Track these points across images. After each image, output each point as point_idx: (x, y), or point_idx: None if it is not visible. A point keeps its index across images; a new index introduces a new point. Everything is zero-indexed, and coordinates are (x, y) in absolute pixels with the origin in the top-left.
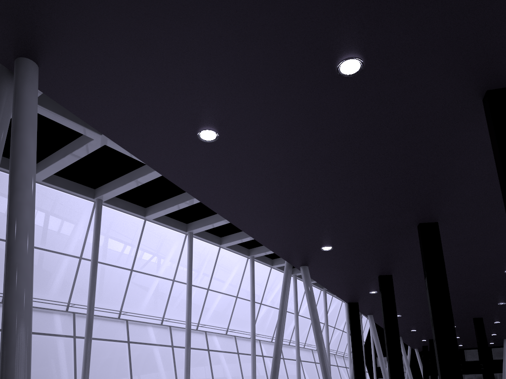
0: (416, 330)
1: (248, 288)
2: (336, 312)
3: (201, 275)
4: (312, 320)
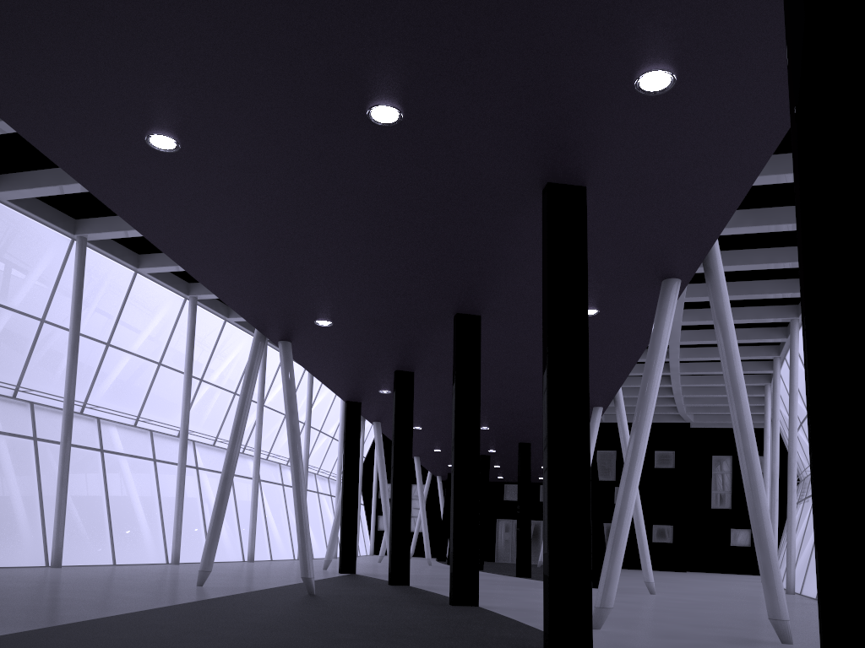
0: (442, 450)
1: (180, 349)
2: (325, 405)
3: (93, 313)
4: (289, 428)
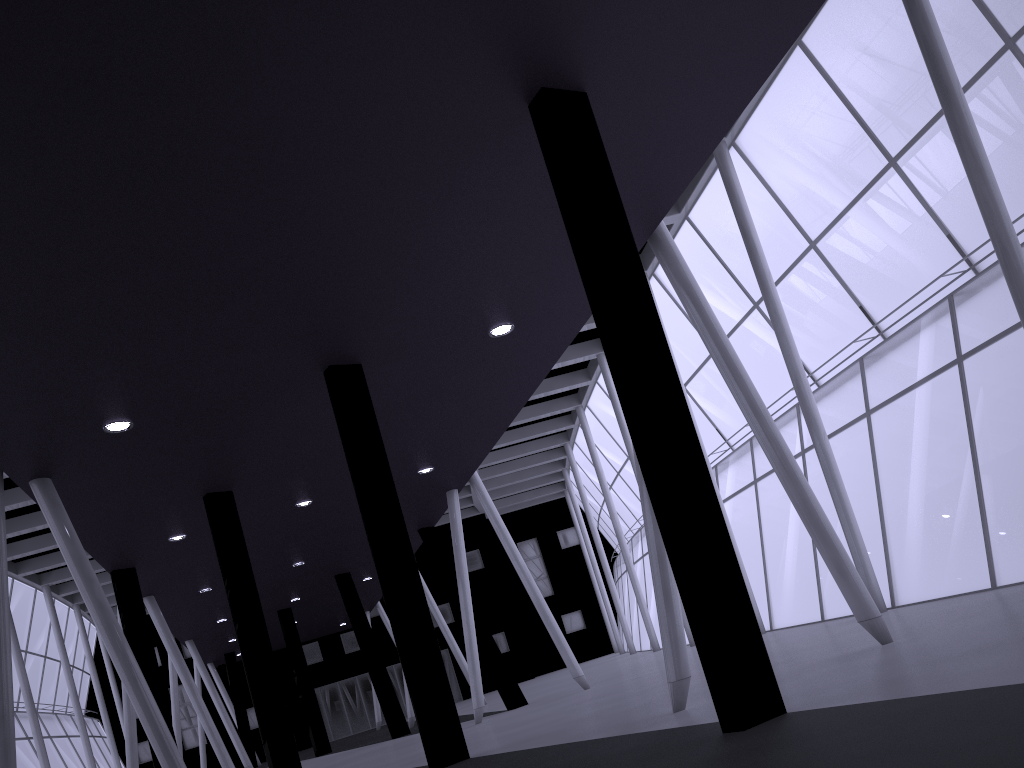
0: (228, 619)
1: None
2: None
3: None
4: (93, 605)
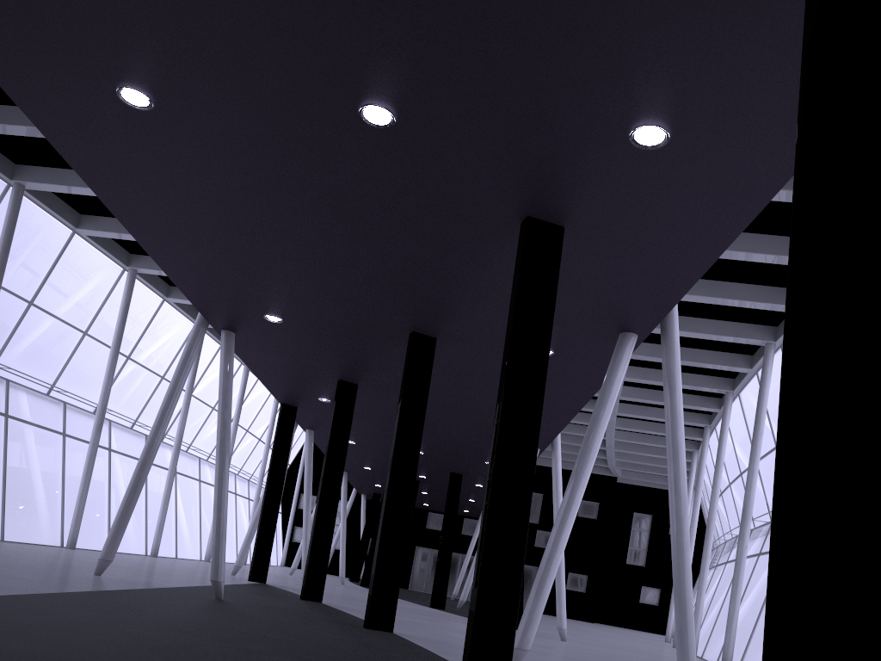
0: (372, 469)
1: (109, 321)
2: (256, 405)
3: (18, 267)
4: (220, 421)
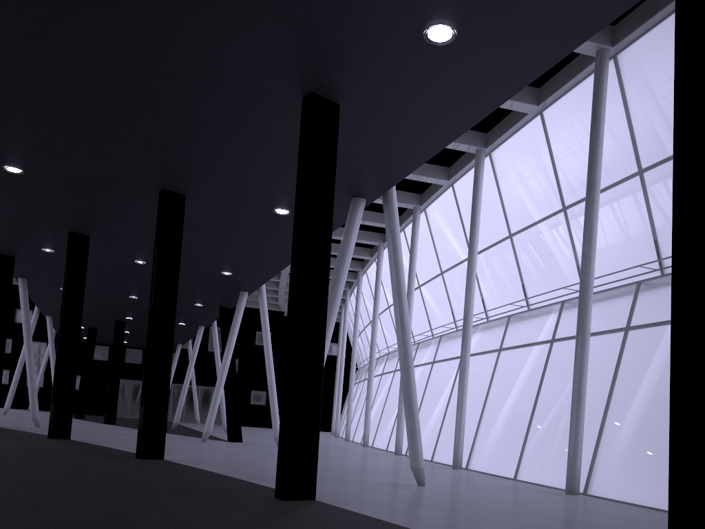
0: None
1: None
2: None
3: None
4: None
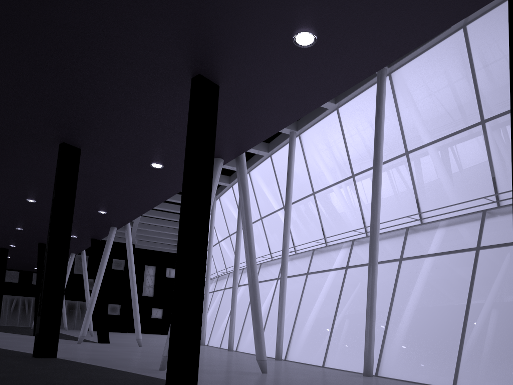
0: None
1: None
2: None
3: None
4: None
